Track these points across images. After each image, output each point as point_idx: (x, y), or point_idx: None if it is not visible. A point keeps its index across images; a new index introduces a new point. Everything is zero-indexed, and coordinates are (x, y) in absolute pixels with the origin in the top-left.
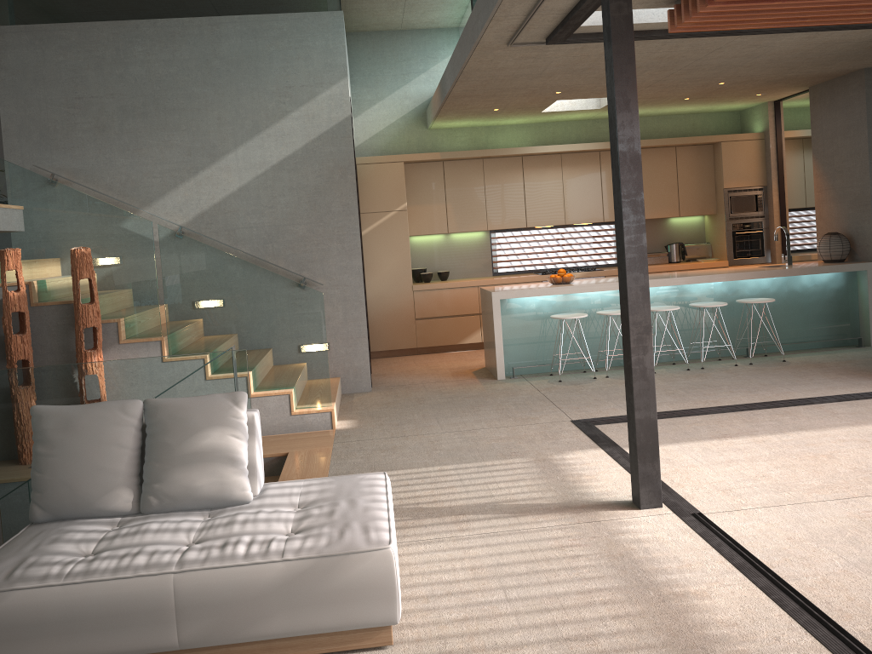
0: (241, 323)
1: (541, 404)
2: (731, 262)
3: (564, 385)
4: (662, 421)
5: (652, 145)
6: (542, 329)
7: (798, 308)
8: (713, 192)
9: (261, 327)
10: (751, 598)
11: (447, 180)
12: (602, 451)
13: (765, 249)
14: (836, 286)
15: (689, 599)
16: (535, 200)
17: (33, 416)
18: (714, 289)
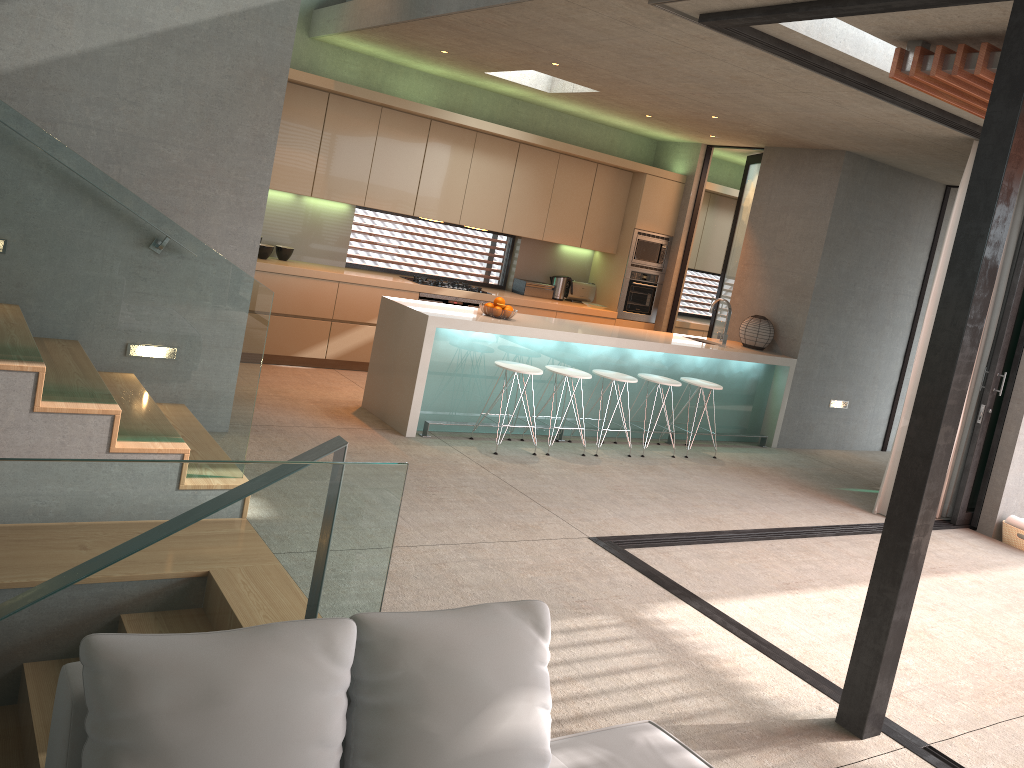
0: (119, 317)
1: (514, 497)
2: (619, 314)
3: (507, 462)
4: (694, 551)
5: (582, 155)
6: (469, 375)
7: (720, 395)
8: (618, 229)
9: (153, 330)
10: None
11: (328, 121)
12: (691, 608)
13: (654, 308)
14: (756, 377)
15: None
16: (432, 183)
17: (99, 672)
18: (654, 359)
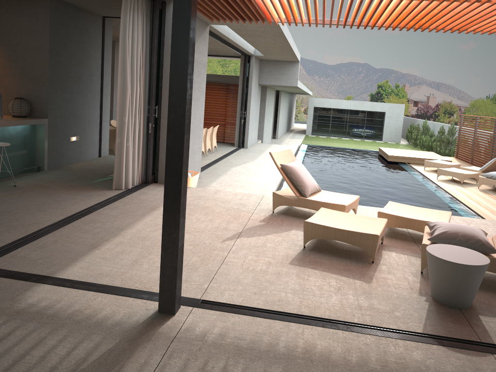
0: None
1: None
2: None
3: None
4: (31, 247)
5: None
6: None
7: (7, 148)
8: None
9: None
10: (321, 332)
11: None
12: (48, 285)
13: None
14: (27, 133)
15: (314, 351)
16: None
17: None
18: None
